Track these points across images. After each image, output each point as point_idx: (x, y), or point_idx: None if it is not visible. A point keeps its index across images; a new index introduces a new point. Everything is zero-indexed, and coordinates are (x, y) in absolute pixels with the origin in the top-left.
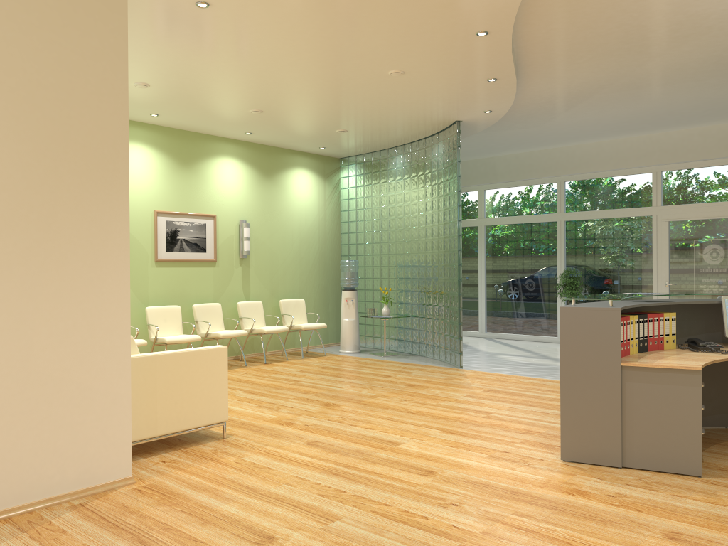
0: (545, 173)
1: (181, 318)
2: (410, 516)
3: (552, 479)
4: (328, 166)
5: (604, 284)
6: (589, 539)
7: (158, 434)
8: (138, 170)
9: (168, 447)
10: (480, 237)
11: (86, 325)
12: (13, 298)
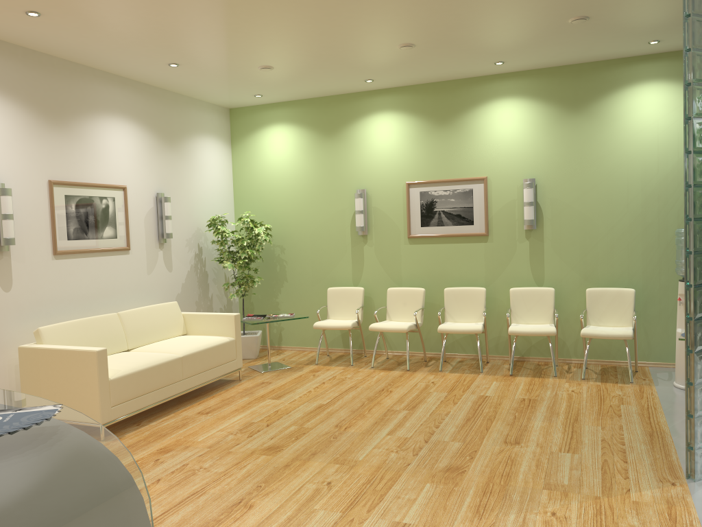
0: None
1: (421, 302)
2: None
3: None
4: None
5: None
6: None
7: None
8: (387, 141)
9: None
10: None
11: None
12: None
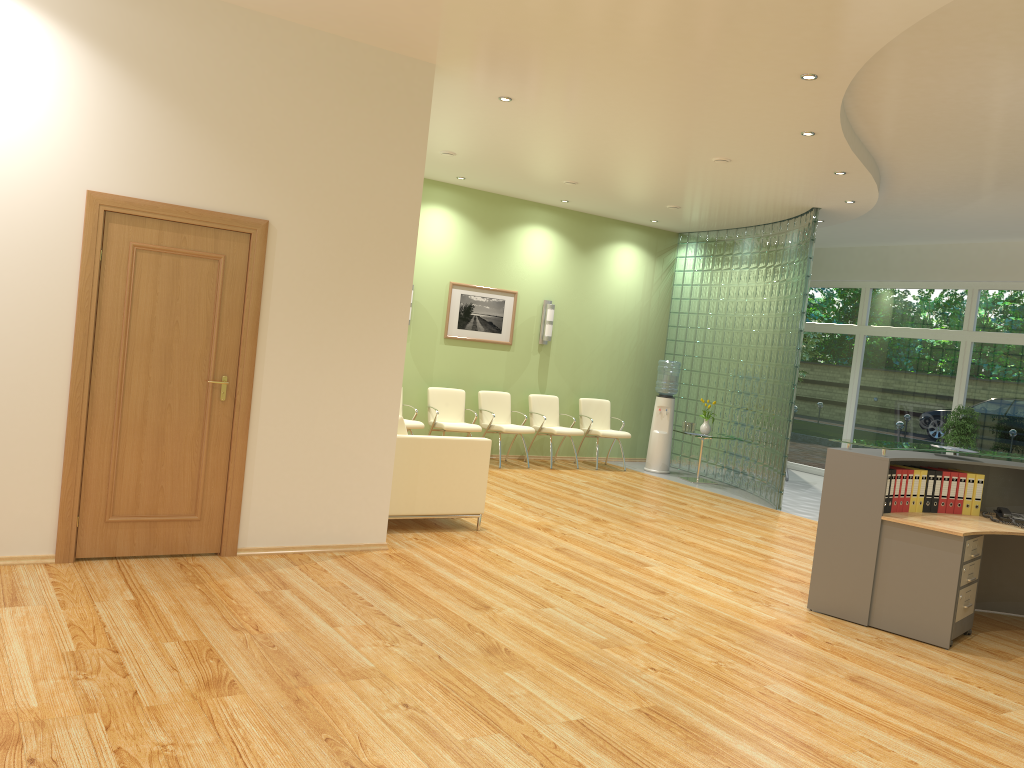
0: (953, 275)
1: (464, 404)
2: (617, 618)
3: (781, 620)
4: (661, 241)
5: (1014, 433)
6: (771, 664)
7: (415, 513)
8: (438, 237)
9: (423, 528)
10: (857, 349)
11: (362, 402)
12: (307, 371)
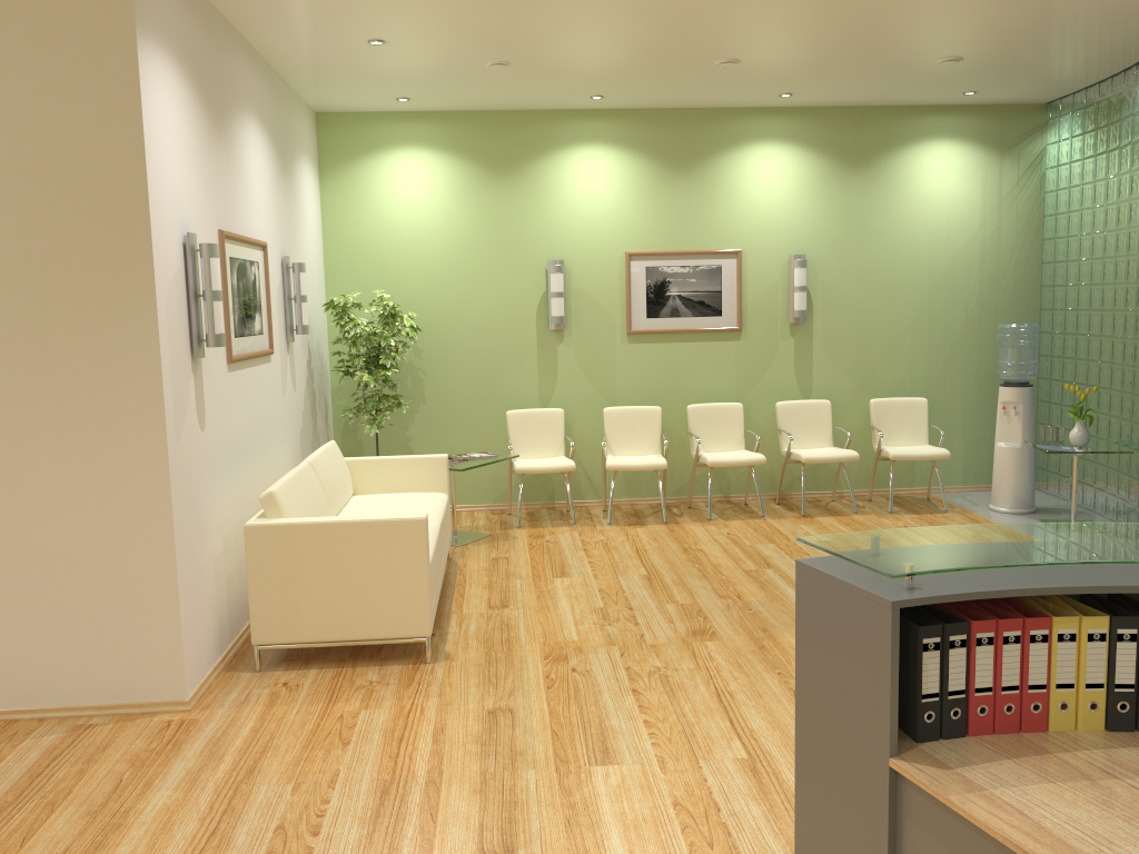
0: None
1: (660, 427)
2: None
3: None
4: (1011, 124)
5: None
6: None
7: (303, 639)
8: (597, 190)
9: (341, 659)
10: None
11: (103, 487)
12: (2, 448)
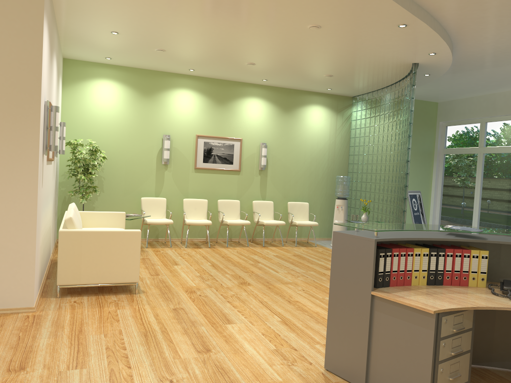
0: None
1: (207, 208)
2: (125, 380)
3: (284, 382)
4: (341, 103)
5: None
6: None
7: (81, 283)
8: (186, 108)
9: (95, 293)
10: (479, 163)
11: (4, 207)
12: None
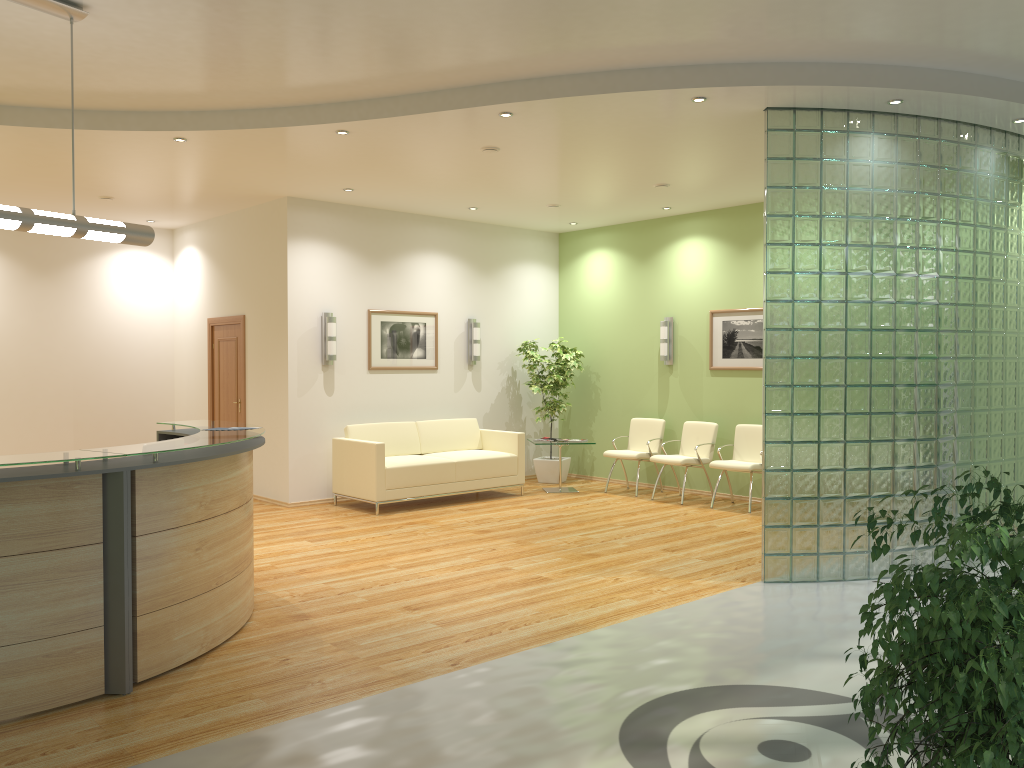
0: None
1: (711, 438)
2: None
3: None
4: None
5: None
6: None
7: (344, 493)
8: (694, 268)
9: (362, 508)
10: None
11: (276, 412)
12: (259, 394)
